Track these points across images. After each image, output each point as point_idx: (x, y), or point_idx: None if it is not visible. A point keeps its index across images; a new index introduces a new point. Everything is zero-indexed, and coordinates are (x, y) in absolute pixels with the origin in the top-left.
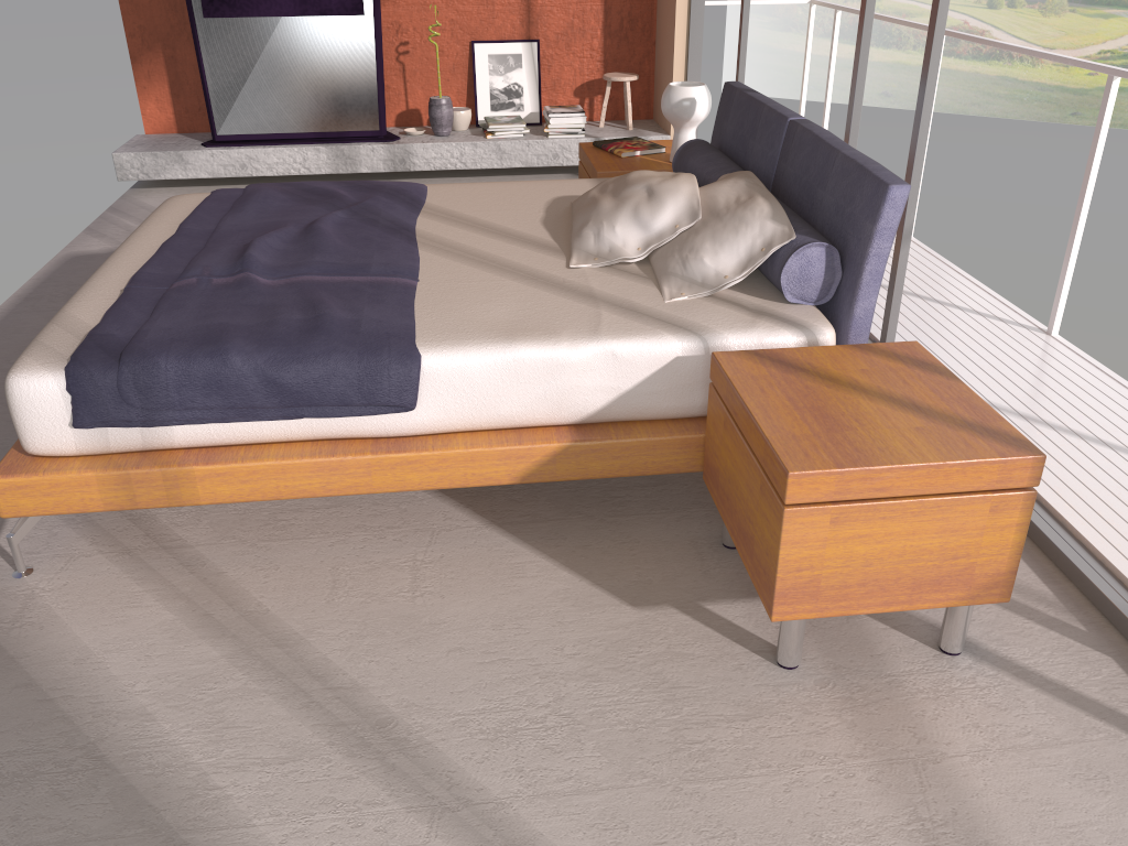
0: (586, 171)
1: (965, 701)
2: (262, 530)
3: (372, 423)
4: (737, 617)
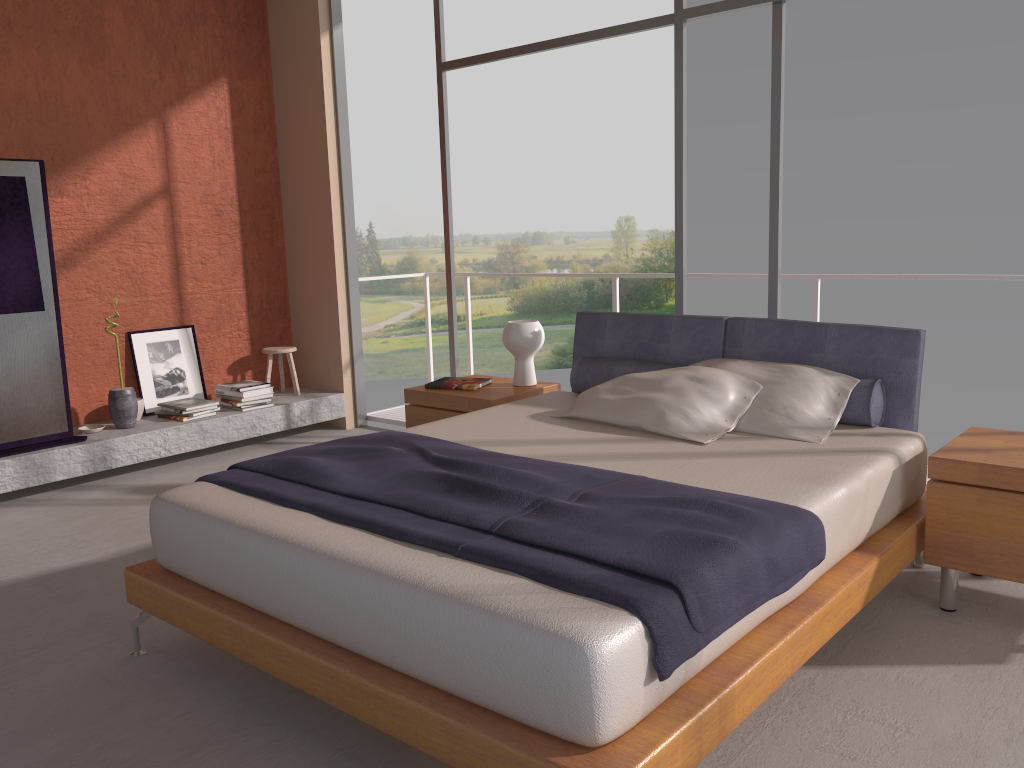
0: (436, 409)
1: None
2: (704, 758)
3: (793, 588)
4: None
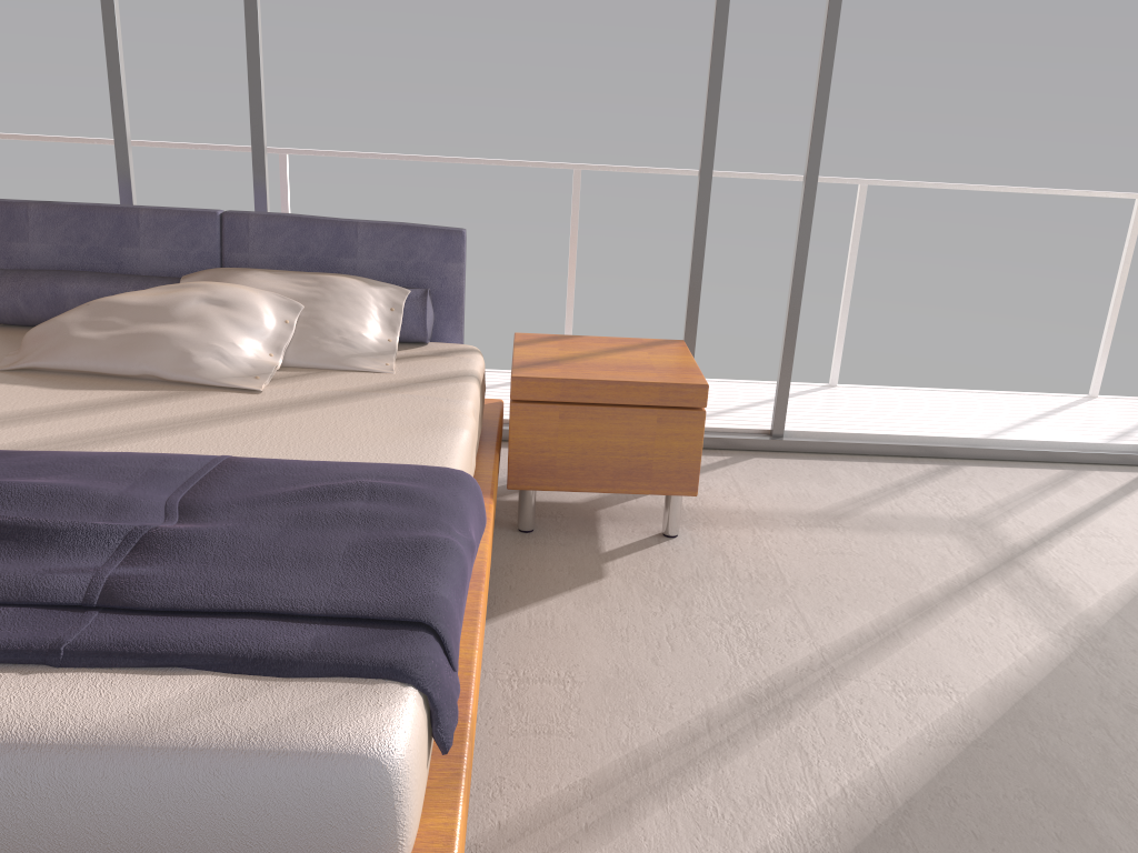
0: None
1: (704, 494)
2: None
3: None
4: (620, 542)
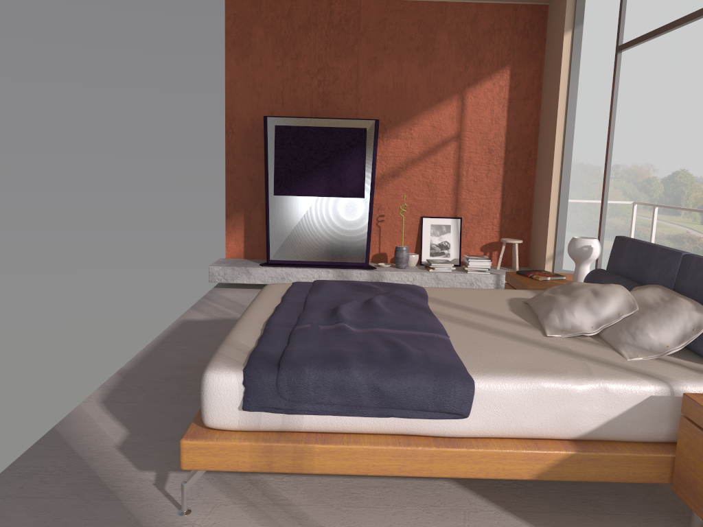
0: (513, 287)
1: None
2: (342, 498)
3: (435, 425)
4: None
